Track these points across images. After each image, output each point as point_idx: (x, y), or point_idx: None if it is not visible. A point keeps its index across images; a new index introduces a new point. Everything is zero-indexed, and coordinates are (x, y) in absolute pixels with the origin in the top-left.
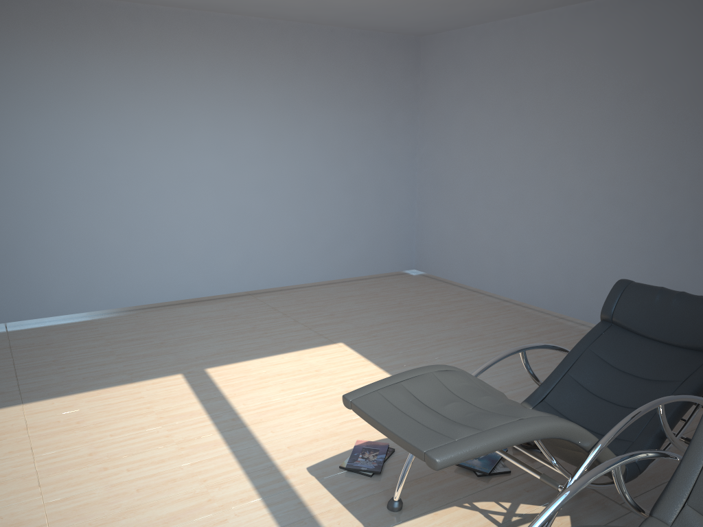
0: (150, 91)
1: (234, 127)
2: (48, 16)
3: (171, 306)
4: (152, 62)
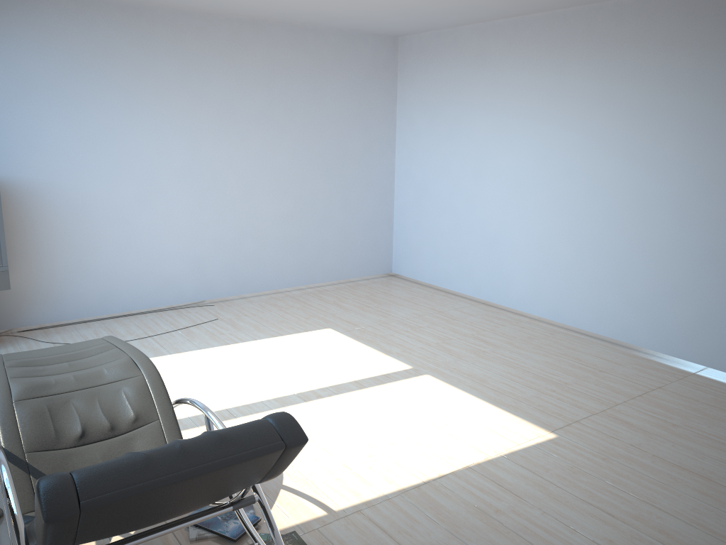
0: (620, 97)
1: (717, 138)
2: (545, 33)
3: (600, 341)
4: (627, 62)
